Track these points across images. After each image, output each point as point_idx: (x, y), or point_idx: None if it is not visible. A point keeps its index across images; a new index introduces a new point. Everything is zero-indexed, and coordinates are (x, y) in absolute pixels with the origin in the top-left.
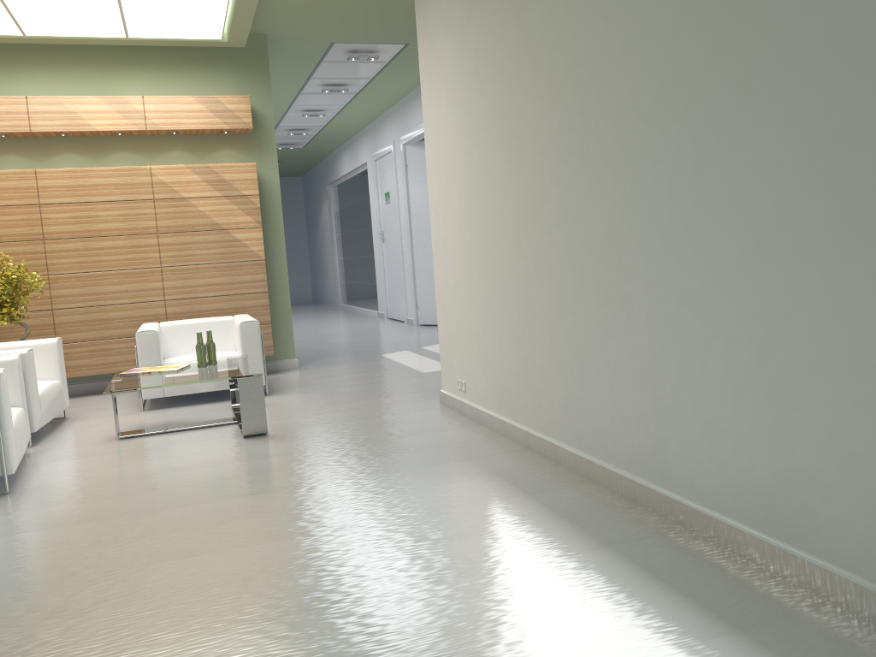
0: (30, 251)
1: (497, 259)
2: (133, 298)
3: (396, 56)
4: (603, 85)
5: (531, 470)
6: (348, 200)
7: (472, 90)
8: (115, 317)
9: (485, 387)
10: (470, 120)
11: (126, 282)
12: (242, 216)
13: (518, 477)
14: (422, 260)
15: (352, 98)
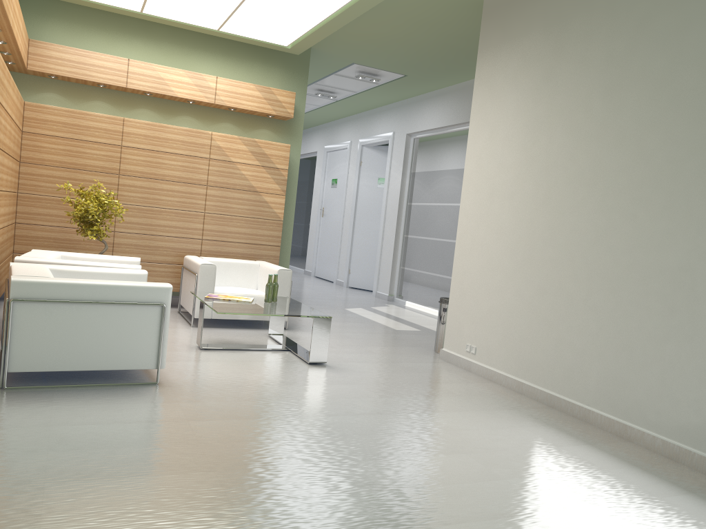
0: (106, 181)
1: (540, 262)
2: (179, 233)
3: (390, 82)
4: (700, 163)
5: (572, 425)
6: None
7: (537, 135)
8: (161, 246)
9: (502, 354)
10: (530, 156)
11: (175, 220)
12: (272, 183)
13: (568, 429)
14: (360, 237)
15: (330, 103)
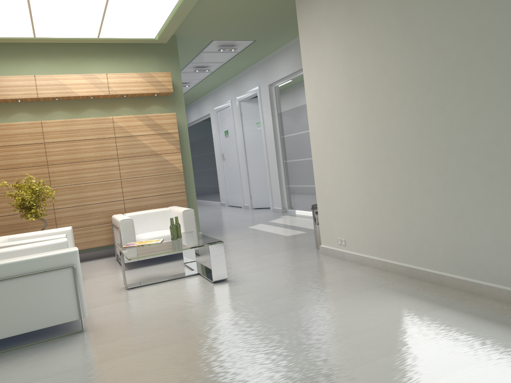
0: (39, 172)
1: (378, 162)
2: (104, 199)
3: (245, 48)
4: (488, 49)
5: (430, 291)
6: (194, 137)
7: (354, 60)
8: (93, 212)
9: (365, 242)
10: (352, 78)
11: (99, 190)
12: (168, 145)
13: (427, 296)
14: (253, 169)
15: (208, 75)
